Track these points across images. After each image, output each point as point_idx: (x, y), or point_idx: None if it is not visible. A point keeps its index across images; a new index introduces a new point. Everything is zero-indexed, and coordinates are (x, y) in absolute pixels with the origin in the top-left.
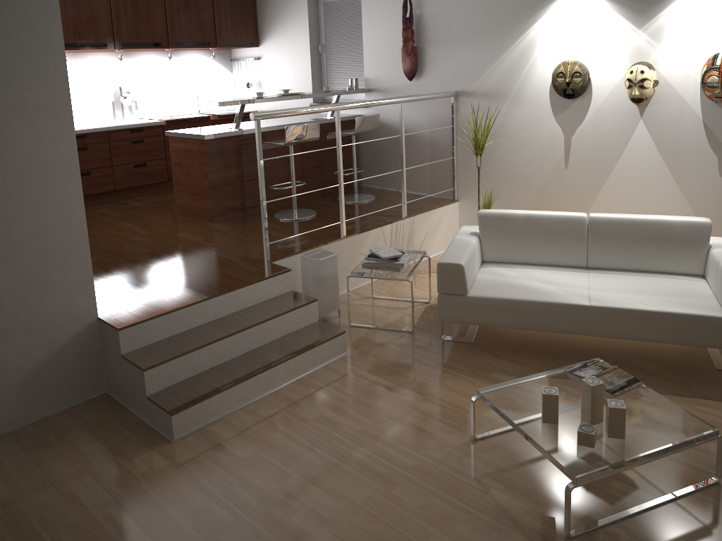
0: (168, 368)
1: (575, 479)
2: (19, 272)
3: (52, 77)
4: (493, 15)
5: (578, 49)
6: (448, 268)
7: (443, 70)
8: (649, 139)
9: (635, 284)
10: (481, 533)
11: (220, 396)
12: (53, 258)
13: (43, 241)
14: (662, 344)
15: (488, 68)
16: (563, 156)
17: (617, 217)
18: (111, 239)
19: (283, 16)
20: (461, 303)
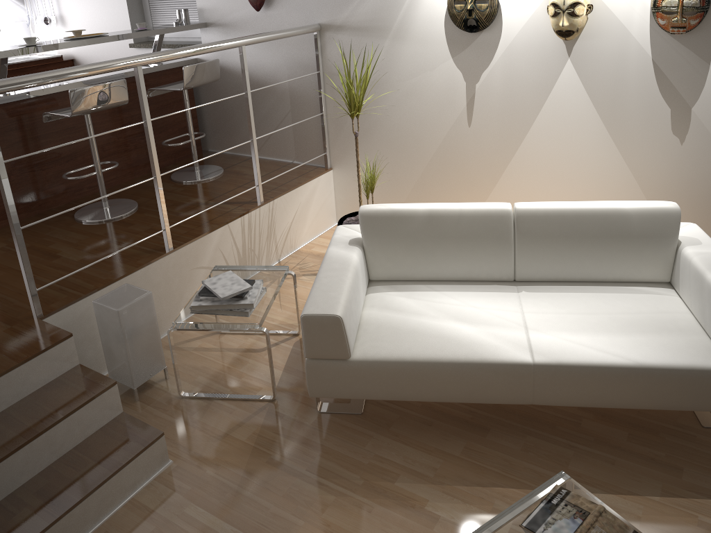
0: None
1: None
2: None
3: None
4: None
5: None
6: (318, 322)
7: None
8: (579, 86)
9: (588, 311)
10: None
11: None
12: None
13: None
14: None
15: None
16: (465, 110)
17: (553, 208)
18: None
19: None
20: (342, 372)
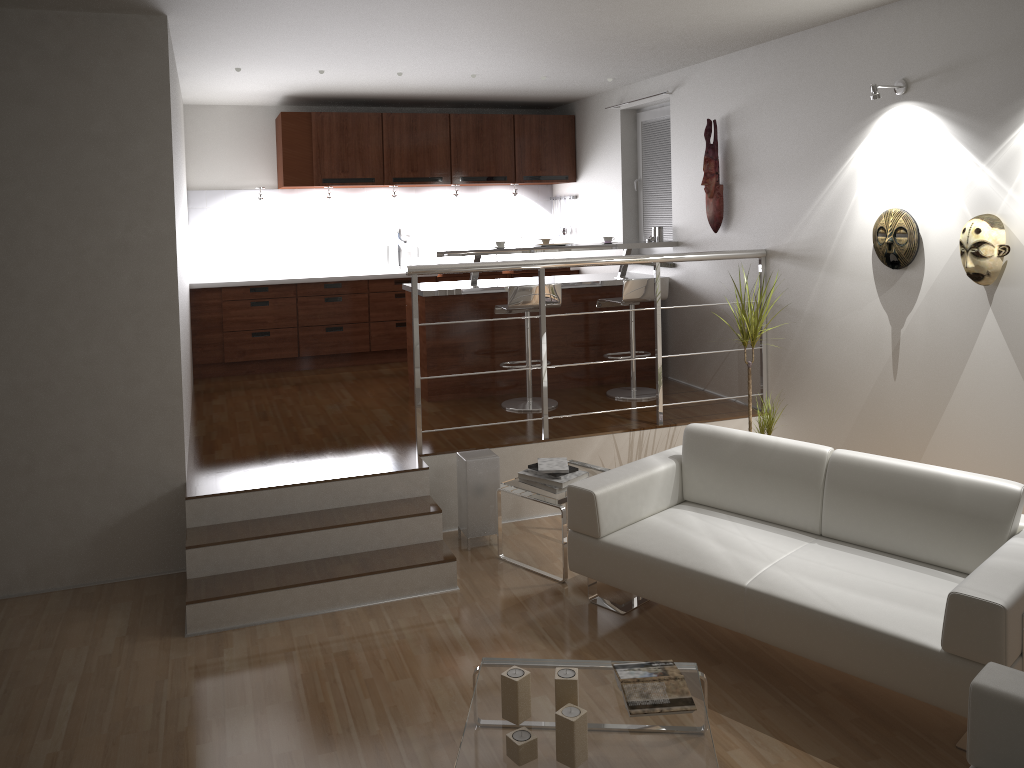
0: (216, 553)
1: None
2: (104, 418)
3: (158, 218)
4: (806, 141)
5: (905, 192)
6: (577, 494)
7: (752, 219)
8: (1001, 342)
9: (856, 571)
10: None
11: (253, 598)
12: (141, 408)
13: (132, 389)
14: None
15: (801, 218)
16: (890, 359)
17: (871, 460)
18: (306, 406)
19: (598, 142)
20: (592, 549)
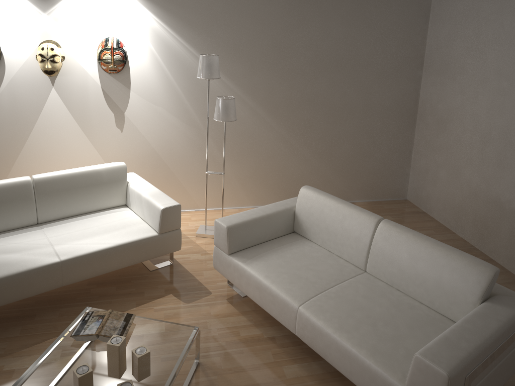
0: None
1: None
2: None
3: None
4: None
5: None
6: None
7: None
8: (61, 103)
9: (86, 227)
10: None
11: None
12: None
13: None
14: None
15: None
16: None
17: (58, 174)
18: None
19: None
20: None
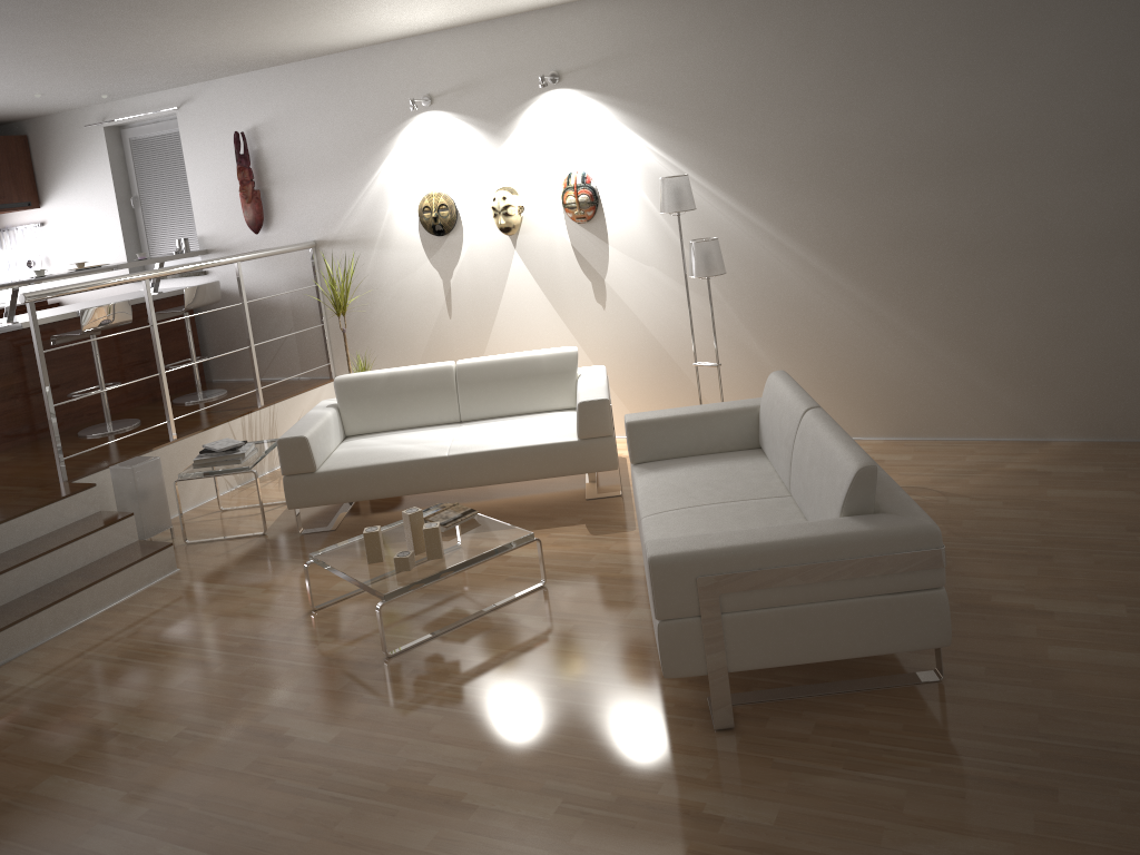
0: None
1: (384, 596)
2: None
3: None
4: (345, 145)
5: (441, 178)
6: (290, 443)
7: (296, 217)
8: (526, 272)
9: (503, 427)
10: (302, 676)
11: (2, 635)
12: None
13: None
14: (543, 489)
15: (348, 209)
16: (445, 304)
17: (485, 360)
18: None
19: (73, 163)
20: (311, 482)
